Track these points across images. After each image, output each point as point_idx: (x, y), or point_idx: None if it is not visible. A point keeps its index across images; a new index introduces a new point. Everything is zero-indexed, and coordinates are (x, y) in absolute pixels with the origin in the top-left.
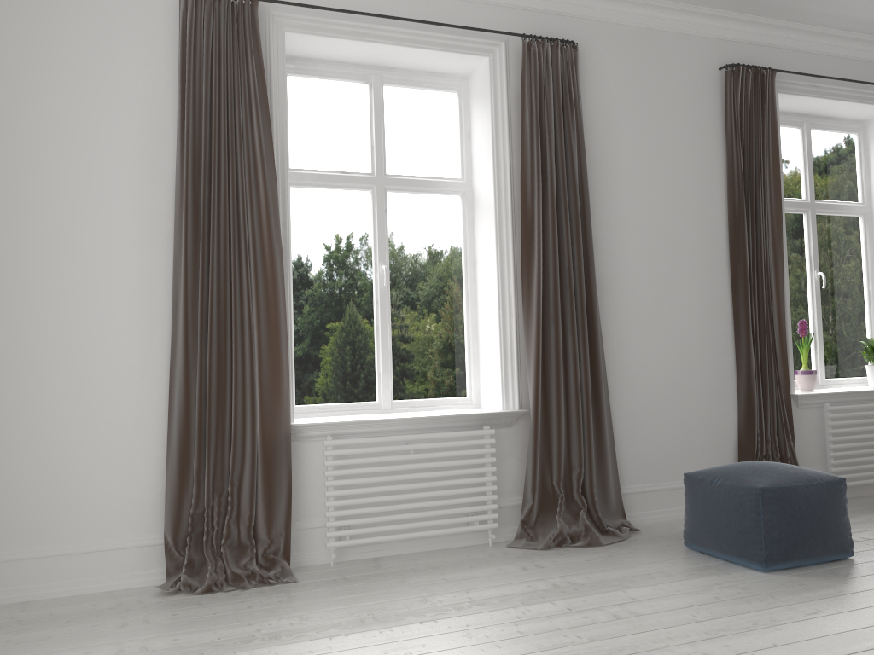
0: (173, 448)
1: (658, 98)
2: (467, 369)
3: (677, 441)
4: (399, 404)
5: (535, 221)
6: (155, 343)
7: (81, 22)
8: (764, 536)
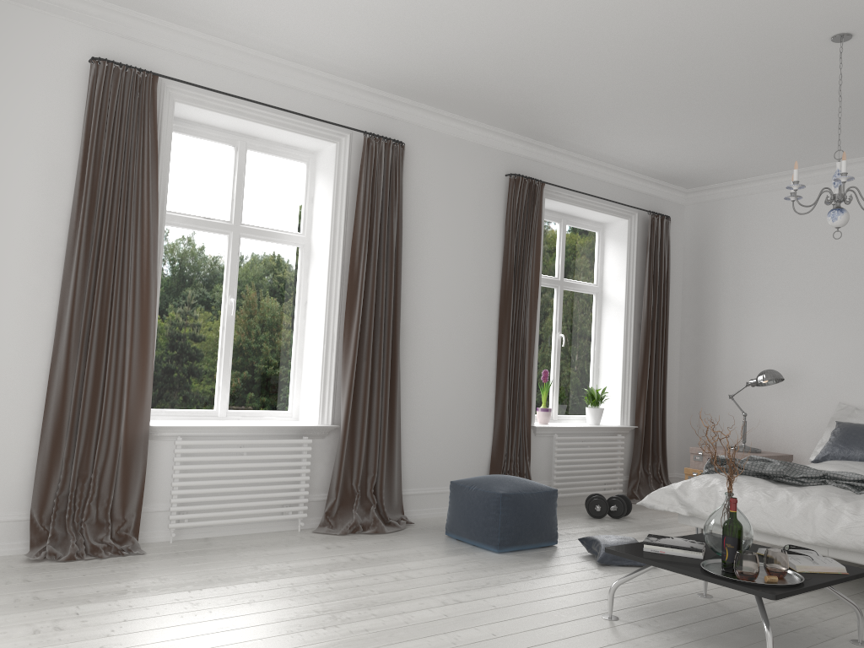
0: (47, 439)
1: (459, 192)
2: (291, 388)
3: (447, 456)
4: (233, 413)
5: (360, 278)
6: (38, 349)
7: (1, 71)
8: (500, 528)
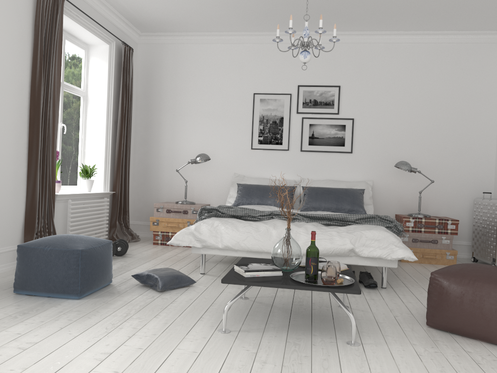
0: None
1: None
2: None
3: None
4: None
5: None
6: None
7: None
8: (80, 278)
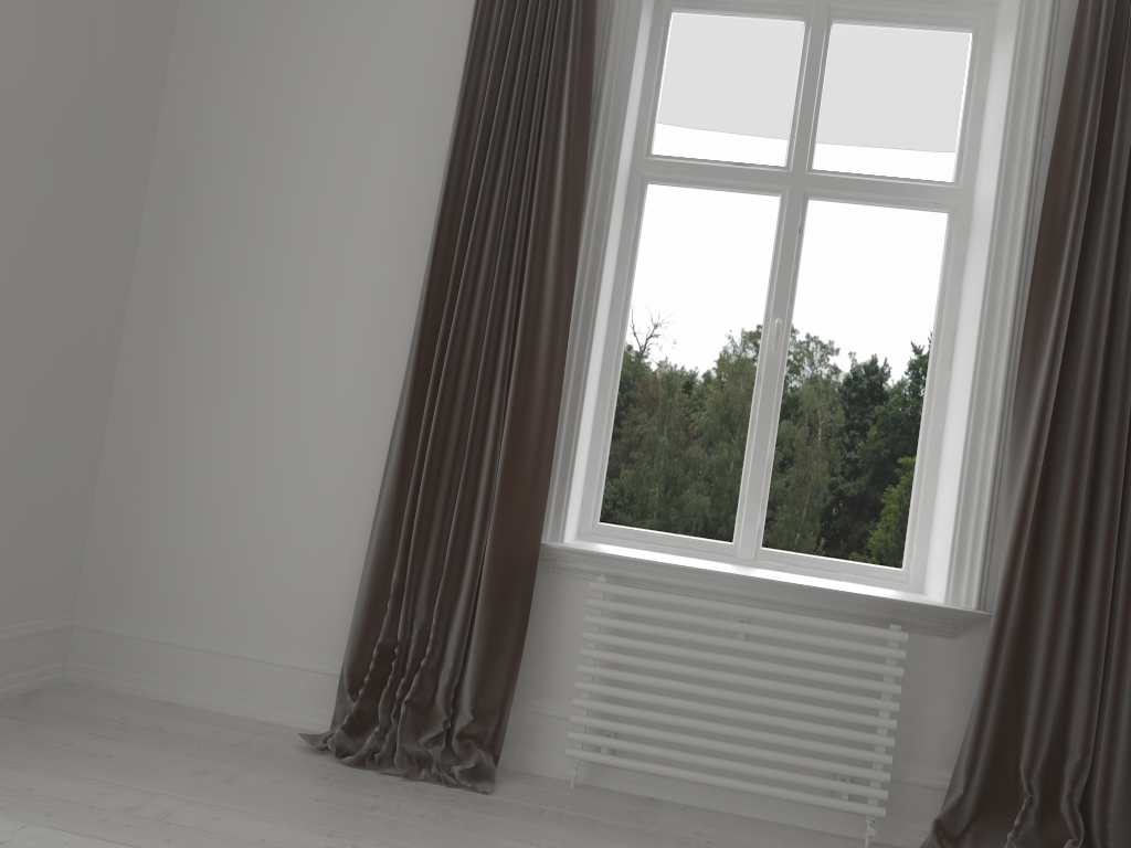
0: (373, 541)
1: None
2: (909, 520)
3: None
4: (770, 556)
5: (1065, 254)
6: (385, 387)
7: None
8: None
